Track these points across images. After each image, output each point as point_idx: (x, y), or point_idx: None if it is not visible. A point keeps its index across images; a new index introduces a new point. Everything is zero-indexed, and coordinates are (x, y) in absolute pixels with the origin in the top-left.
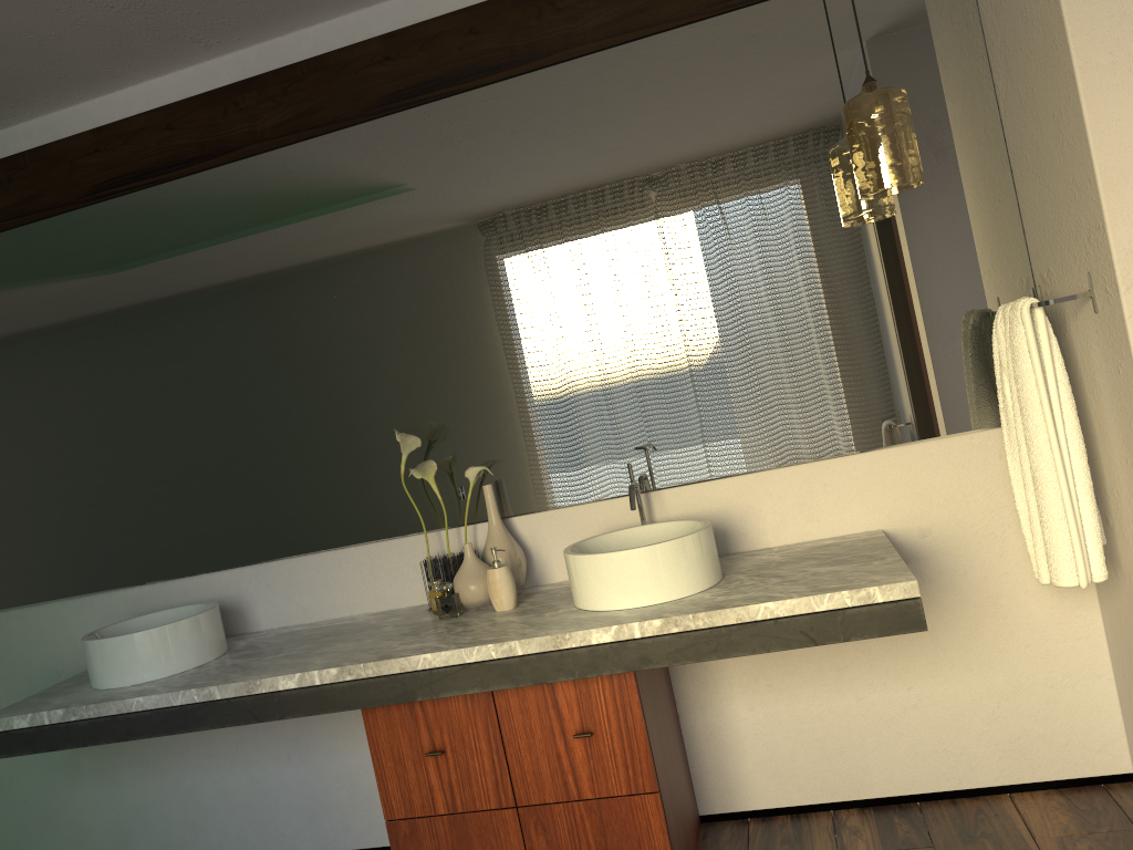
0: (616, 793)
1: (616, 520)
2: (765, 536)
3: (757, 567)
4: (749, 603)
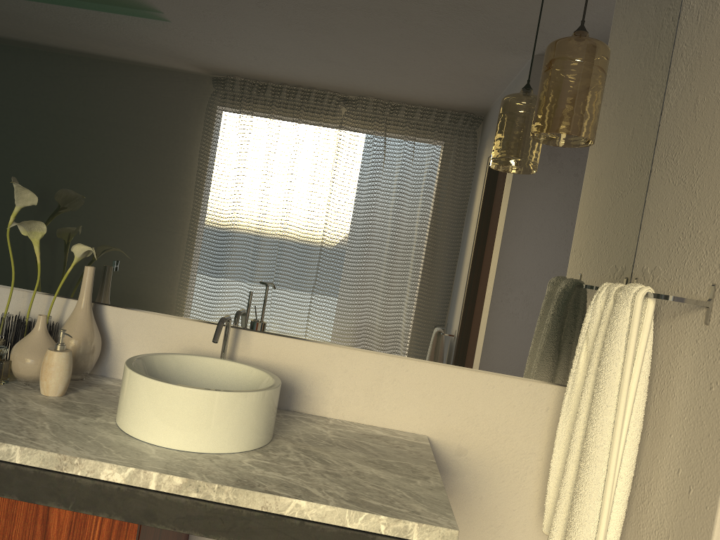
0: None
1: (201, 343)
2: (326, 405)
3: (308, 438)
4: (282, 493)
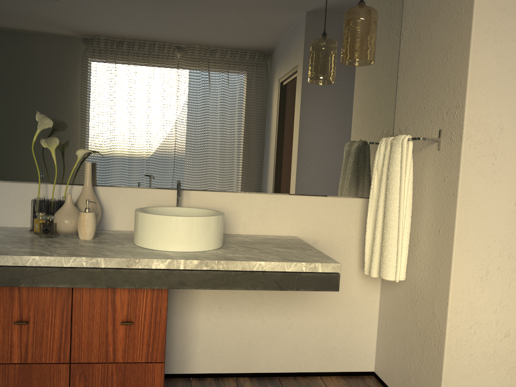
0: (138, 360)
1: (160, 202)
2: (238, 227)
3: (239, 242)
4: (250, 260)
